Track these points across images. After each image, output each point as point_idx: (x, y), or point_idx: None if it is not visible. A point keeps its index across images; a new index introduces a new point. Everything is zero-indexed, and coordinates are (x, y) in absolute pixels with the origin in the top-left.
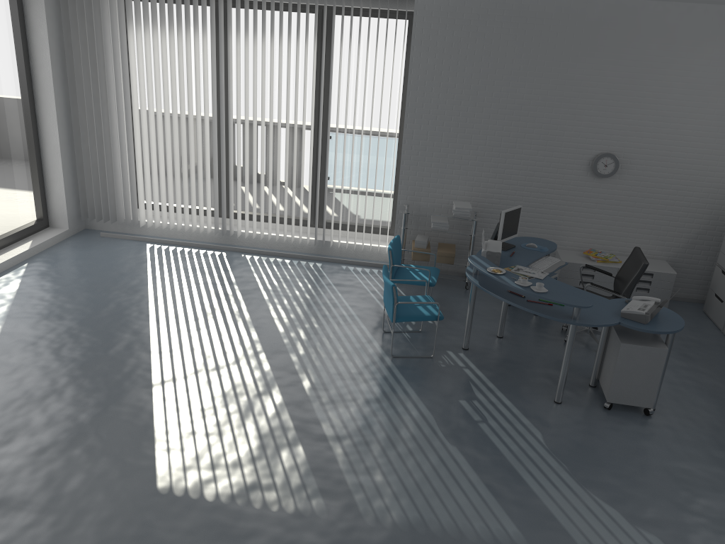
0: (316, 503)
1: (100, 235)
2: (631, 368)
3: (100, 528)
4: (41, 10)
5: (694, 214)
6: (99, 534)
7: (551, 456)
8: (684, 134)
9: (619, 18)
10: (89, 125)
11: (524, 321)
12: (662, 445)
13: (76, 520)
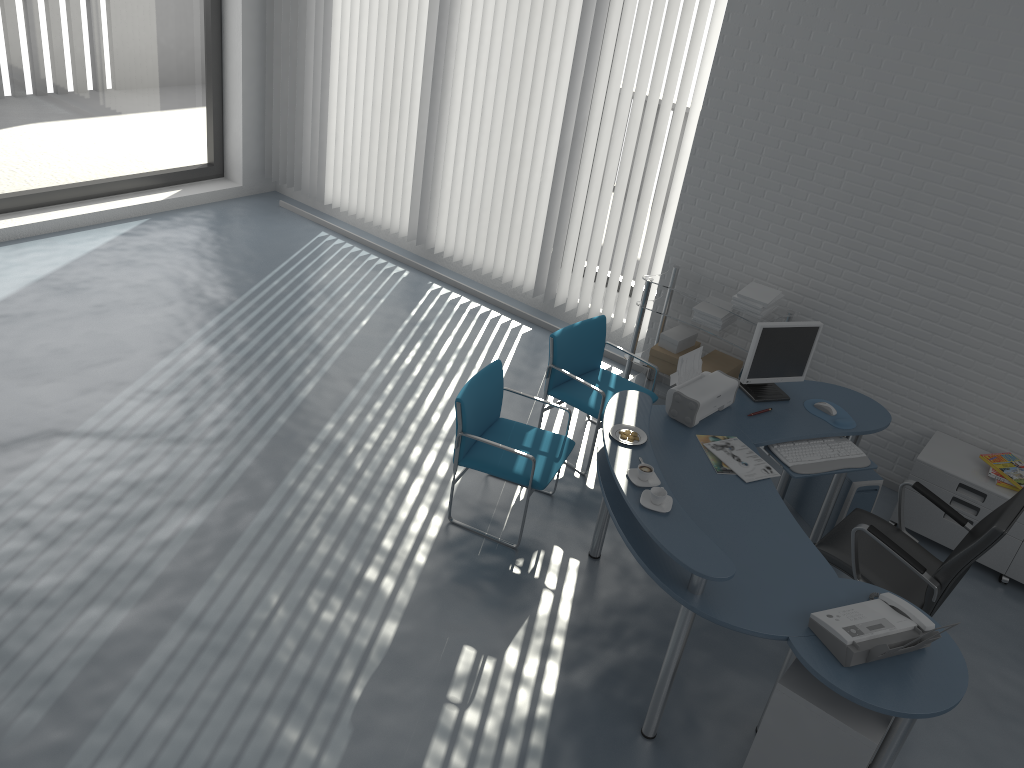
0: (25, 719)
1: (279, 204)
2: (791, 743)
3: None
4: None
5: None
6: None
7: None
8: None
9: None
10: (285, 41)
11: None
12: None
13: None
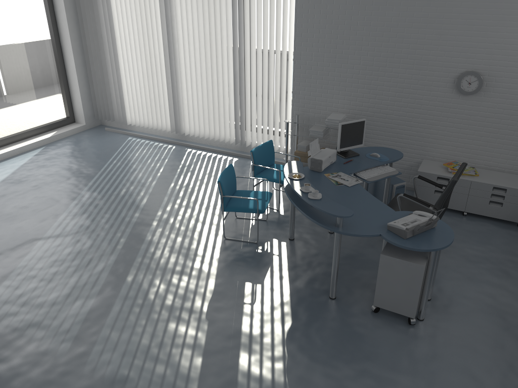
0: (63, 347)
1: (105, 129)
2: (391, 278)
3: None
4: None
5: None
6: None
7: (282, 345)
8: None
9: None
10: (94, 52)
11: None
12: (400, 356)
13: None
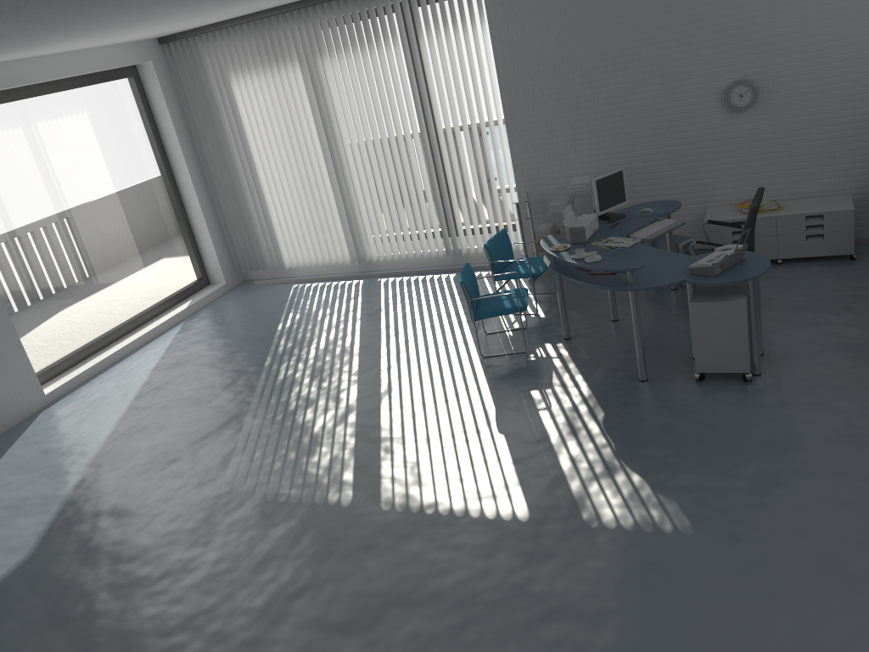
0: (344, 495)
1: (254, 284)
2: (710, 330)
3: (165, 525)
4: (156, 85)
5: None
6: (163, 529)
7: (602, 435)
8: (835, 32)
9: None
10: (222, 181)
11: (655, 299)
12: (744, 411)
13: (151, 520)
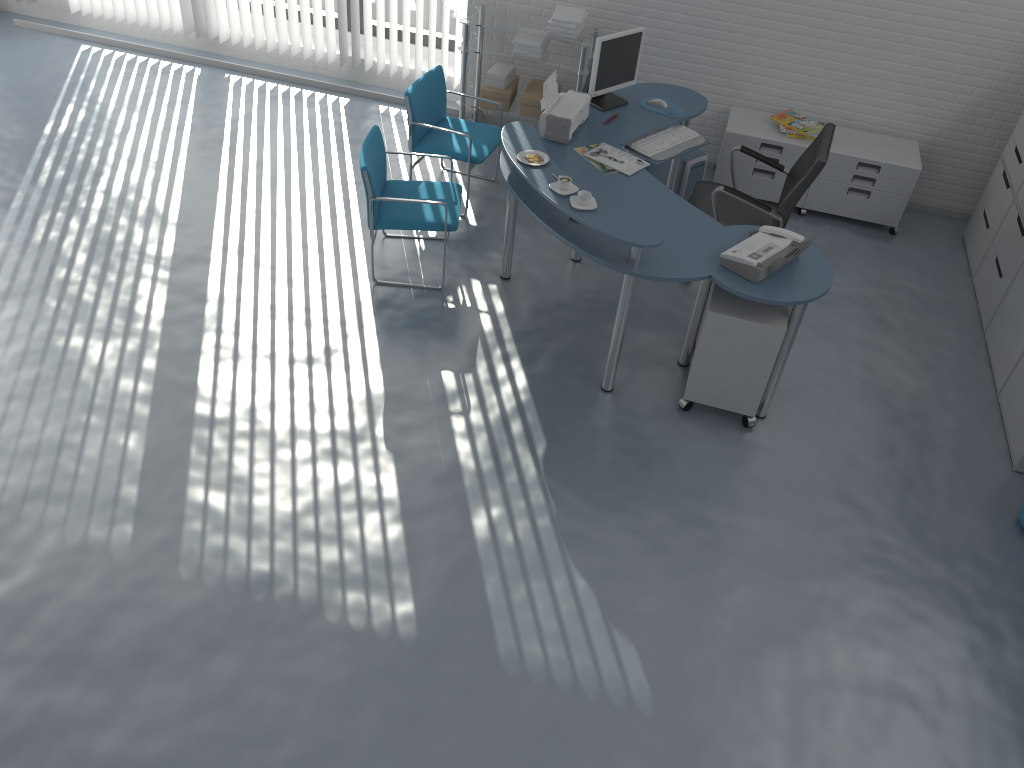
0: (118, 533)
1: (14, 24)
2: (723, 353)
3: None
4: None
5: (985, 60)
6: None
7: (540, 486)
8: None
9: None
10: None
11: None
12: (740, 483)
13: None
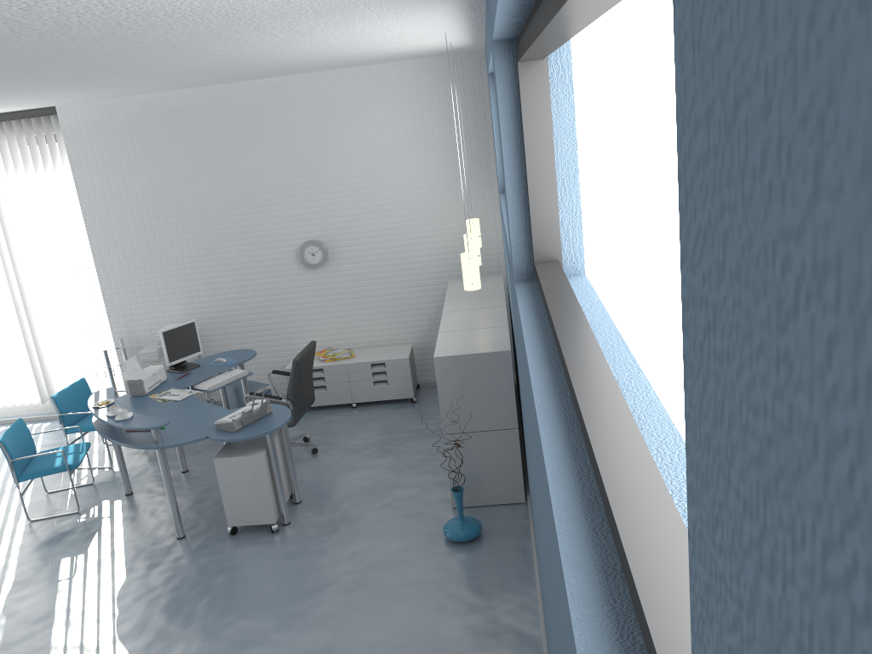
0: None
1: None
2: (235, 484)
3: None
4: None
5: (425, 287)
6: None
7: (111, 604)
8: (384, 205)
9: (272, 99)
10: None
11: None
12: (258, 564)
13: None
